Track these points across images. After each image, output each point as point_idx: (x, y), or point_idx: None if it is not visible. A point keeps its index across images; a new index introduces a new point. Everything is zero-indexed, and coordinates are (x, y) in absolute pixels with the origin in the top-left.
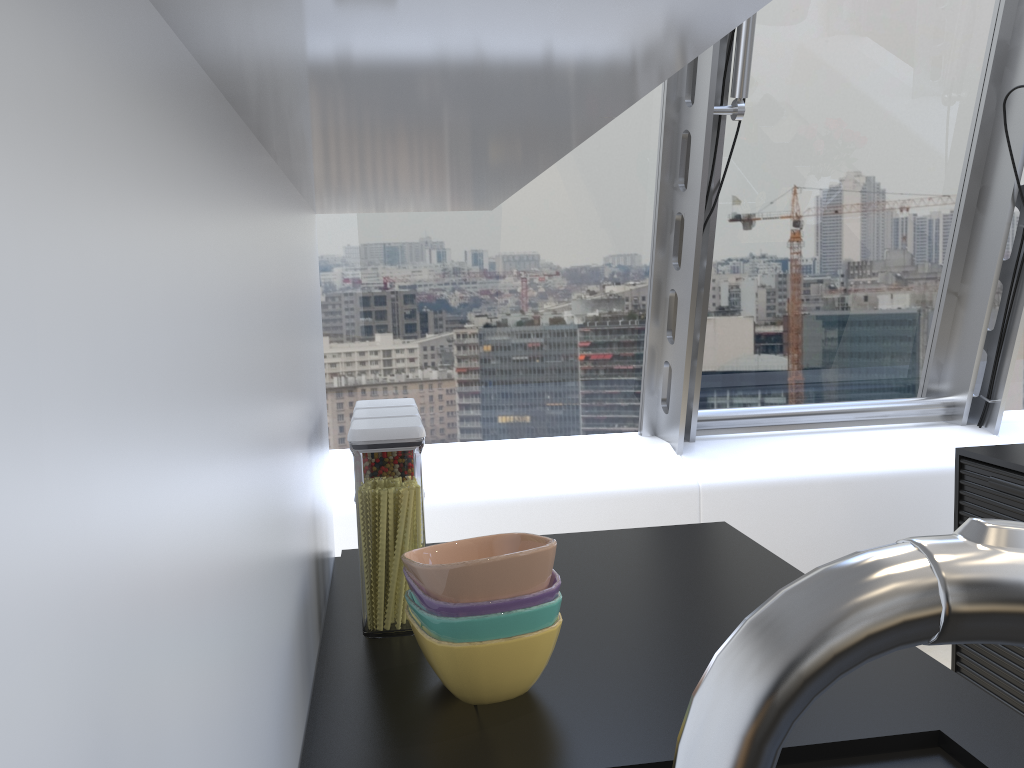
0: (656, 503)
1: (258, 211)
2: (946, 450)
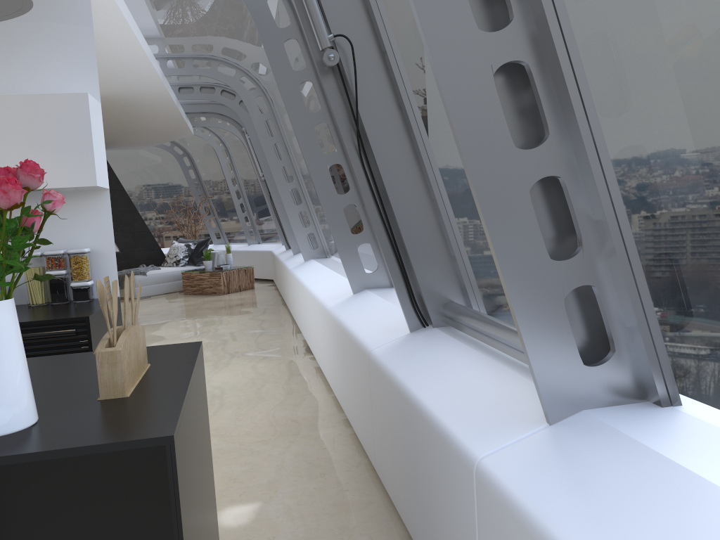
0: (362, 357)
1: None
2: (474, 408)
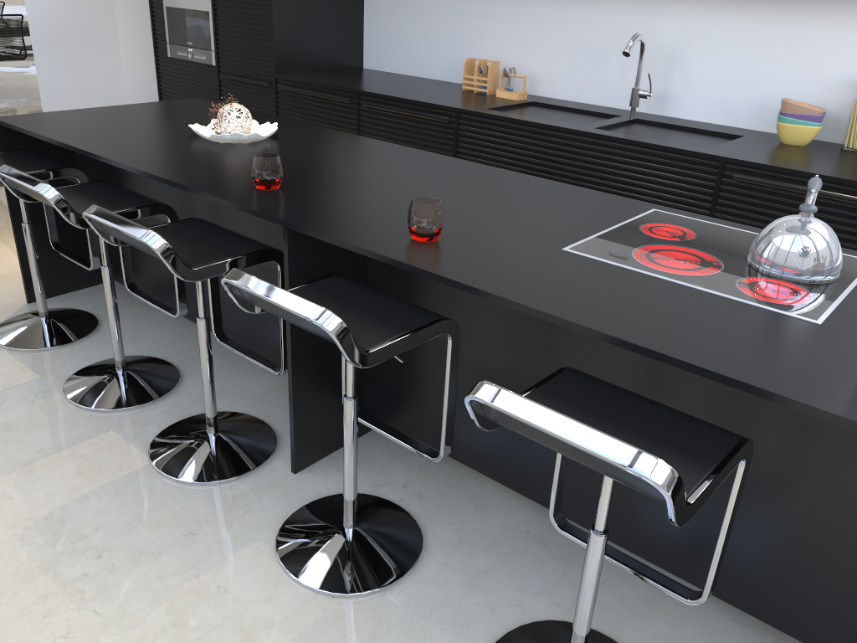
0: None
1: (797, 6)
2: None
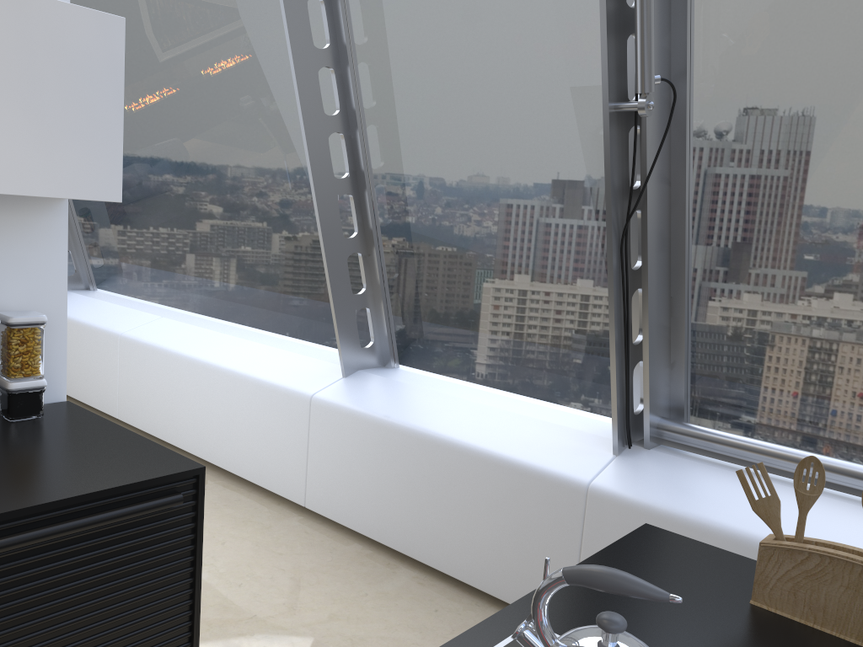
0: (546, 488)
1: None
2: None
